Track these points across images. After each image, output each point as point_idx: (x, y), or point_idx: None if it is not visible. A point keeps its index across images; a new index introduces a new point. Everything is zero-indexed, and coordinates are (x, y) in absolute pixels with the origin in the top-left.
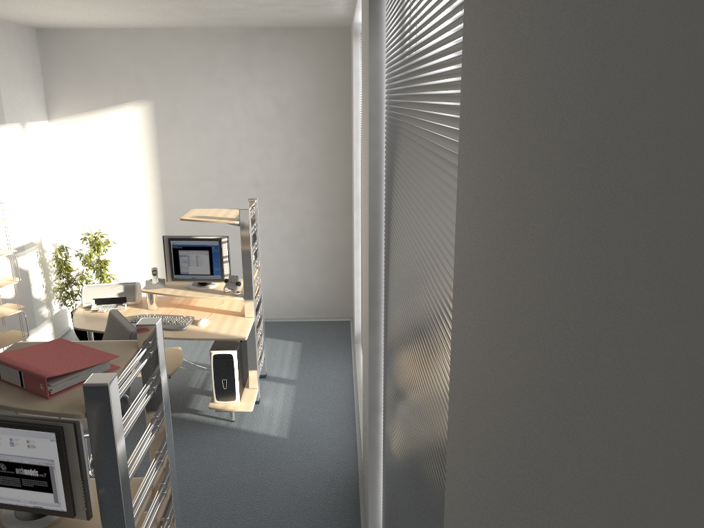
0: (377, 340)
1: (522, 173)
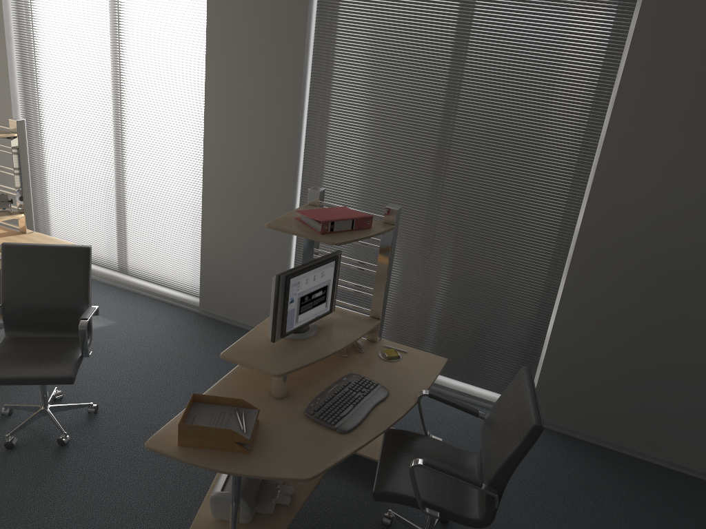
0: (295, 191)
1: (660, 97)
